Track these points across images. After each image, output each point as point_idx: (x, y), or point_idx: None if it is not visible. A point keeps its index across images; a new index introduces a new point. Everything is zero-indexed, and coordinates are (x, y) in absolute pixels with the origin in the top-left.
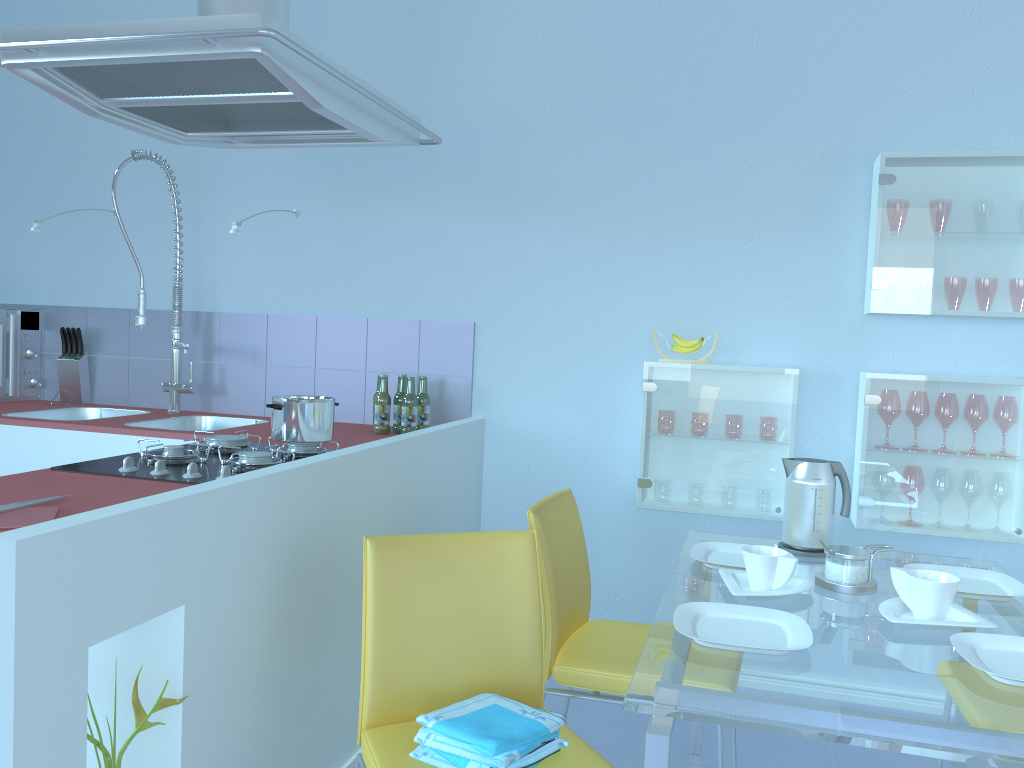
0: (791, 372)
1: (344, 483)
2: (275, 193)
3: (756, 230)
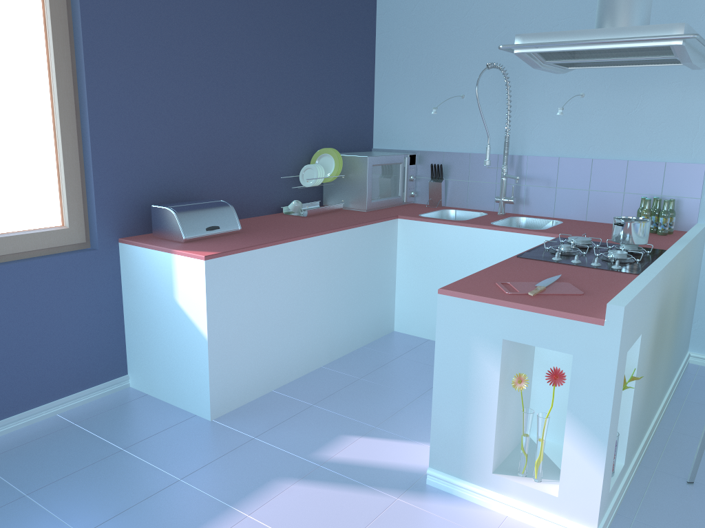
0: None
1: (673, 271)
2: (568, 83)
3: None
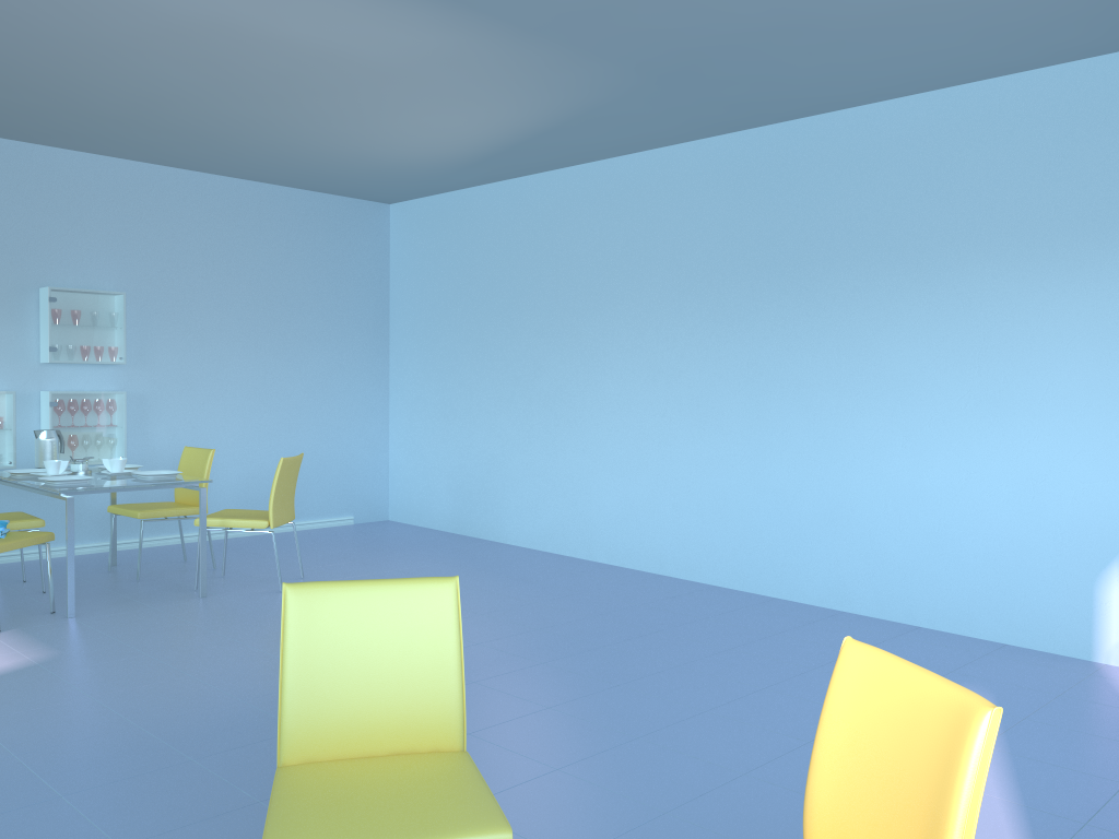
0: (12, 393)
1: None
2: None
3: None
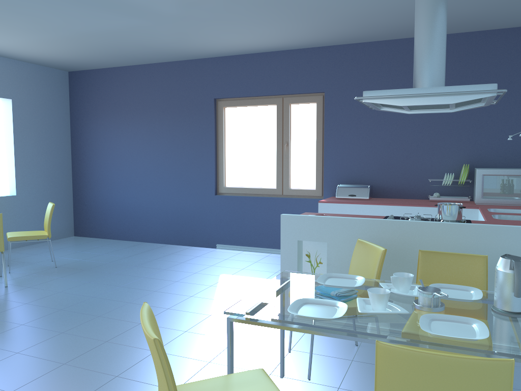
0: None
1: (413, 231)
2: None
3: None
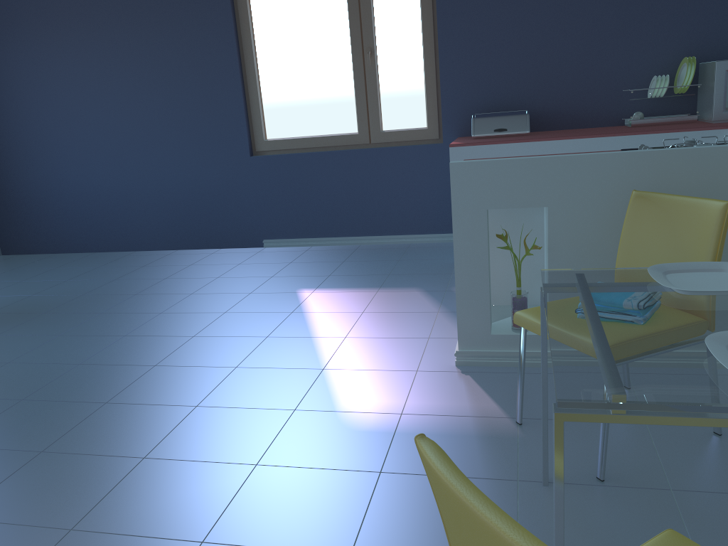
0: None
1: (725, 166)
2: None
3: None
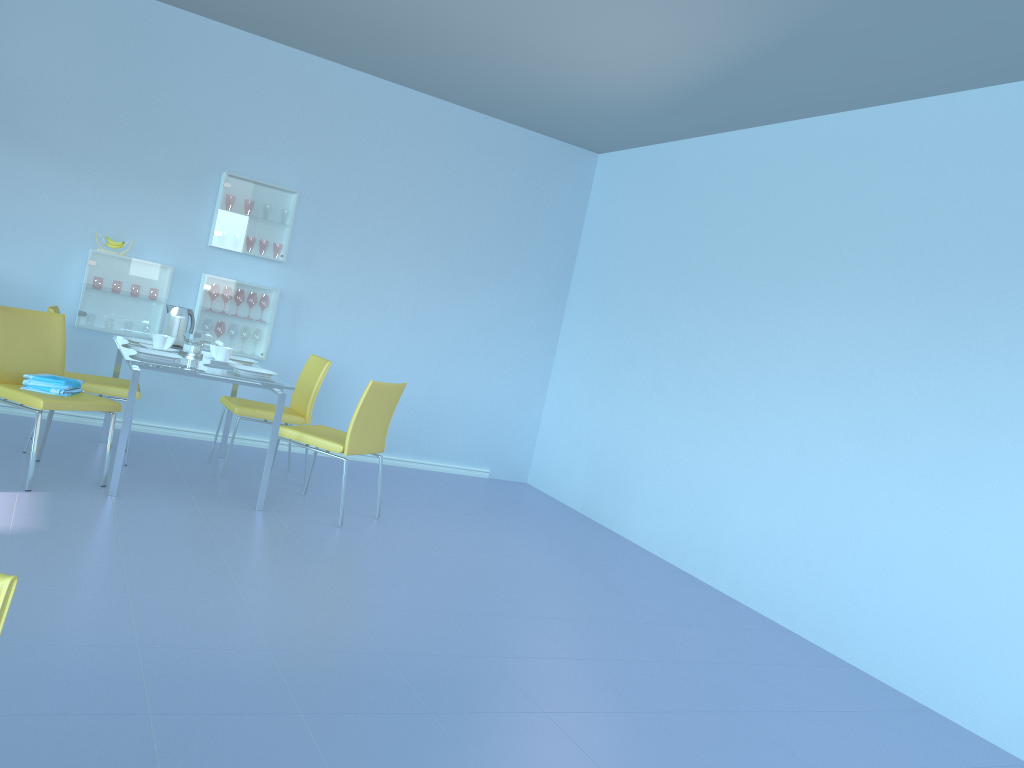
0: (170, 267)
1: None
2: None
3: (159, 191)
